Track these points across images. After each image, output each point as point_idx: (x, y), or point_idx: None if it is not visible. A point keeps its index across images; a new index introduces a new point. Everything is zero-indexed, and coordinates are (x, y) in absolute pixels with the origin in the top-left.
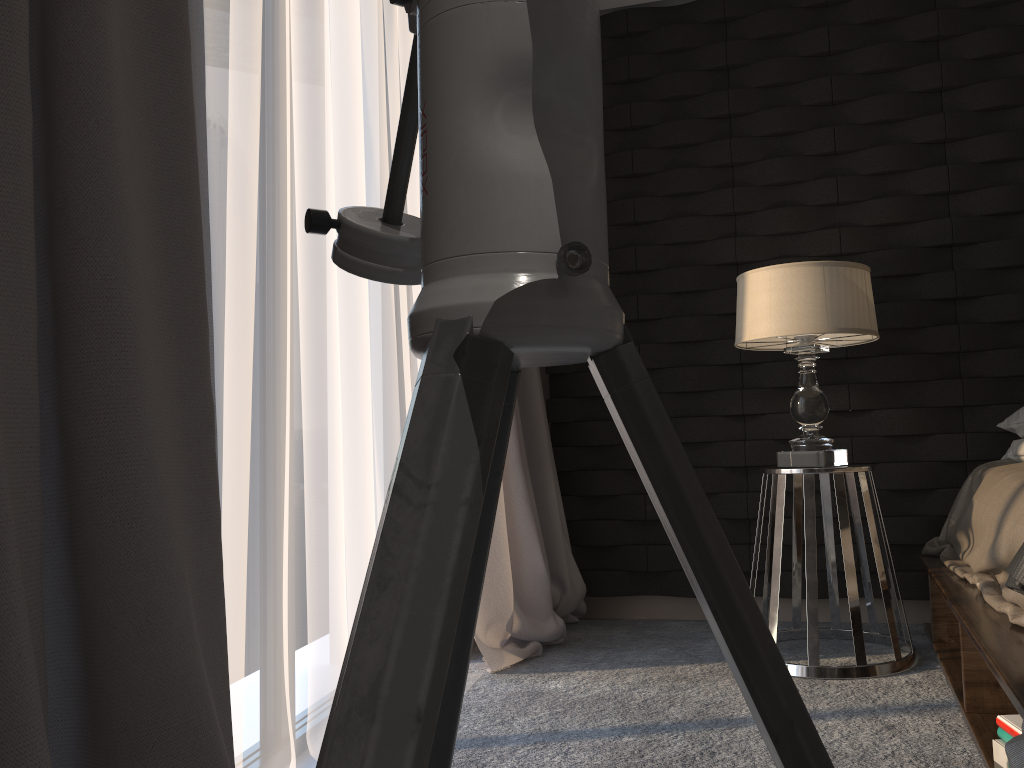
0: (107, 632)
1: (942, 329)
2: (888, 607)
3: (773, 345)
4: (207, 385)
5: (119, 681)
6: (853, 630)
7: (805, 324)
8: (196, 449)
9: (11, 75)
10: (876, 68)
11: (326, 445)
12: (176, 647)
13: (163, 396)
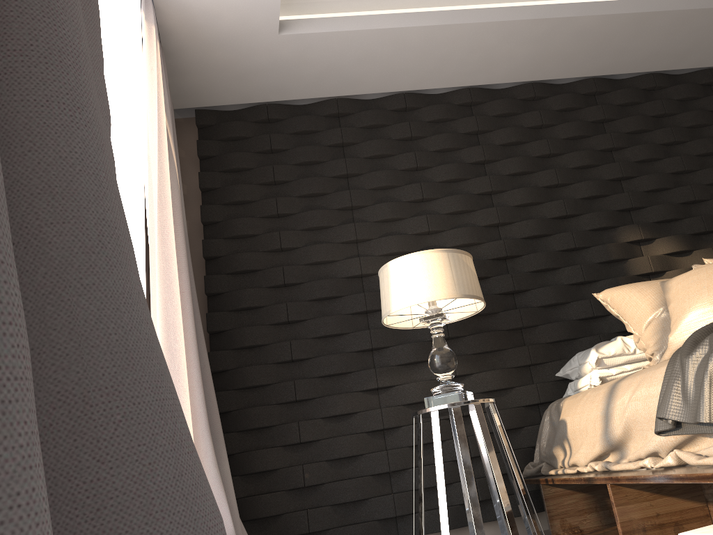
0: (34, 250)
1: (509, 313)
2: (528, 506)
3: (408, 320)
4: (103, 75)
5: (54, 325)
6: (510, 527)
7: (441, 292)
8: None
9: None
10: (443, 147)
11: None
12: (136, 294)
13: None
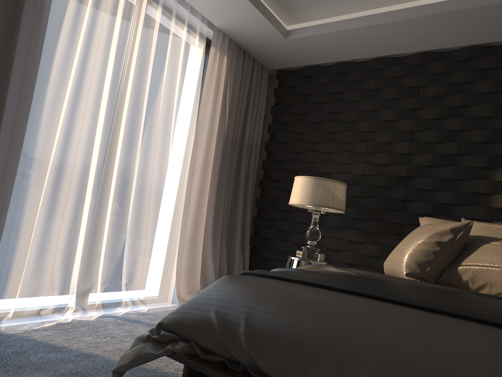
0: None
1: (396, 213)
2: None
3: (309, 207)
4: None
5: None
6: None
7: (302, 200)
8: None
9: None
10: (391, 97)
11: (80, 212)
12: None
13: None
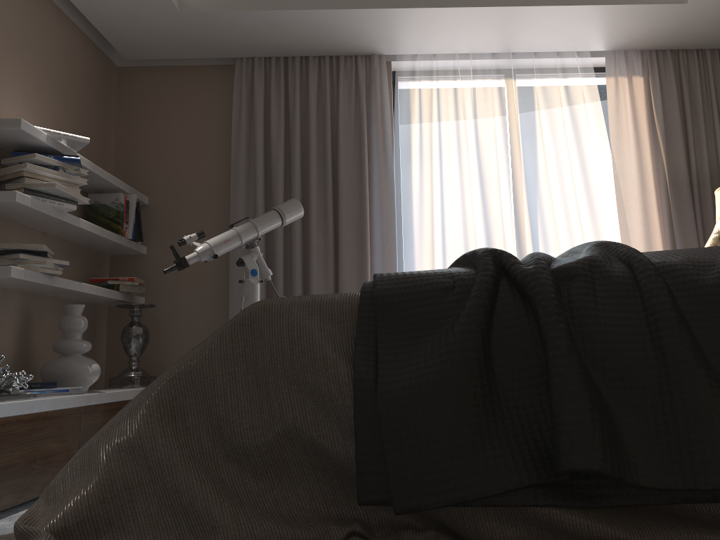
0: None
1: None
2: None
3: None
4: None
5: None
6: None
7: None
8: None
9: (328, 269)
10: None
11: None
12: None
13: None
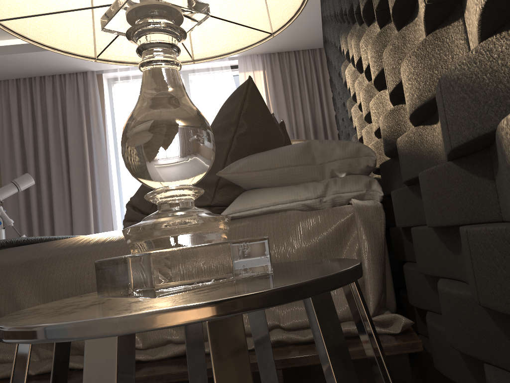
0: None
1: None
2: None
3: None
4: None
5: None
6: None
7: None
8: None
9: (66, 211)
10: (326, 18)
11: None
12: None
13: None
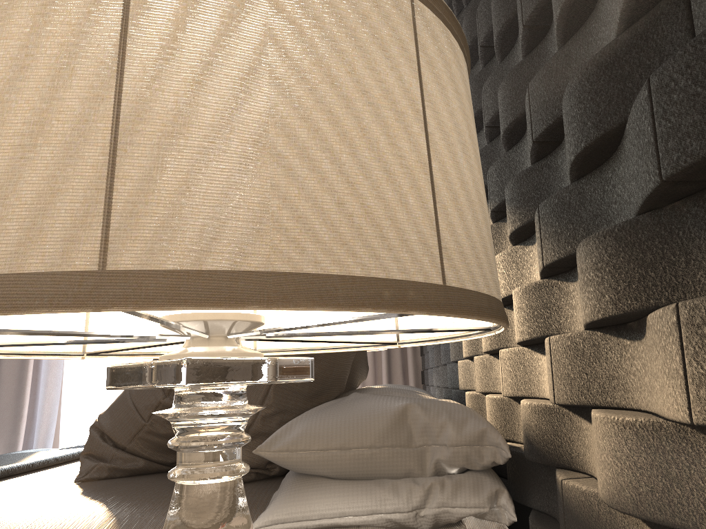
0: None
1: None
2: None
3: None
4: (21, 406)
5: None
6: None
7: None
8: (16, 418)
9: None
10: None
11: None
12: None
13: (9, 409)
